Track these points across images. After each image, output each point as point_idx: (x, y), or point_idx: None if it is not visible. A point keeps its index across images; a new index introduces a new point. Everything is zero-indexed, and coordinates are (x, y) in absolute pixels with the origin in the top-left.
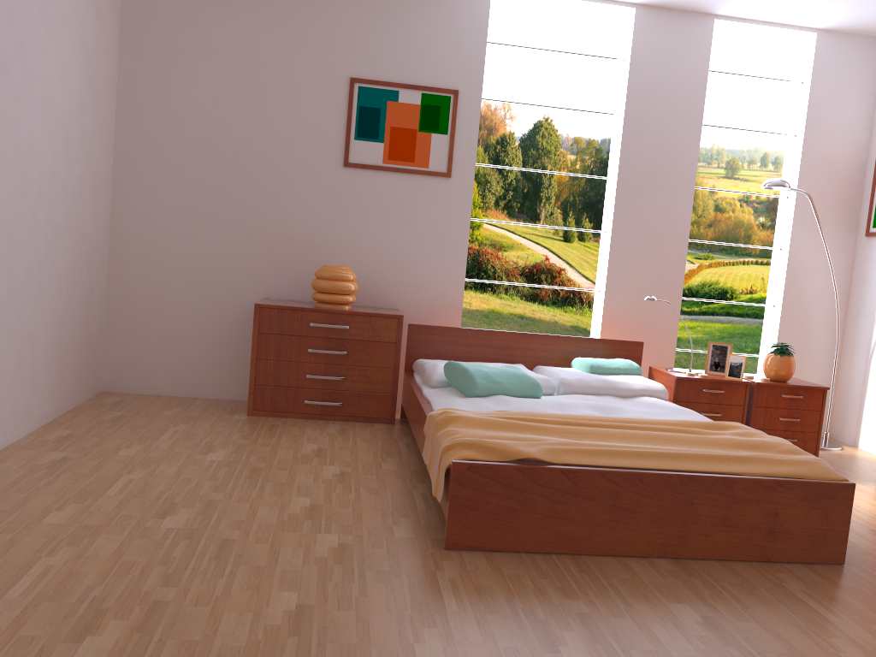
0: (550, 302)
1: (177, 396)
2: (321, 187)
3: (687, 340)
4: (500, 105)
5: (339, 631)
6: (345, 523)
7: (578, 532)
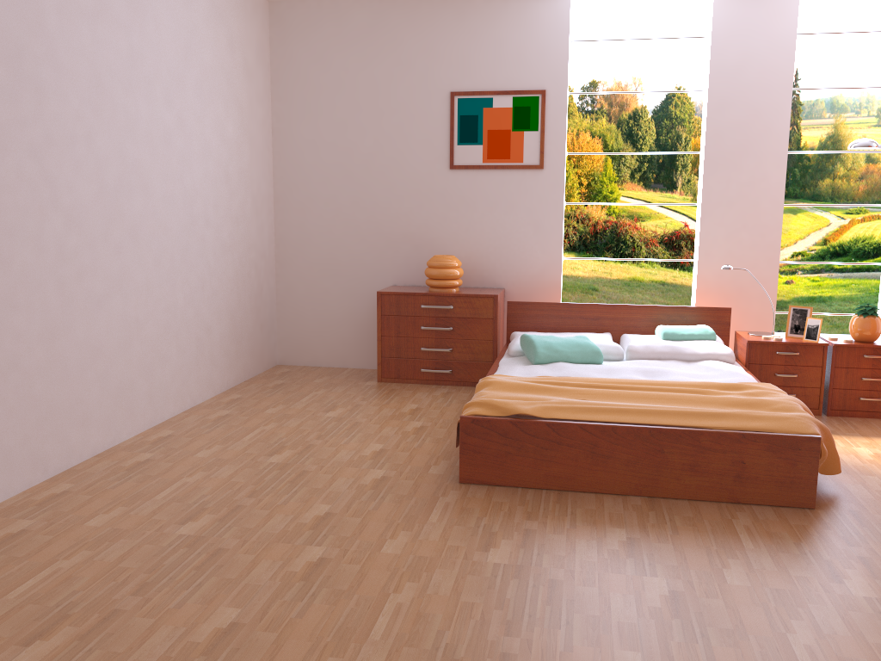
0: (691, 267)
1: (332, 367)
2: (432, 189)
3: (840, 298)
4: (631, 81)
5: (342, 529)
6: (396, 463)
7: (564, 473)
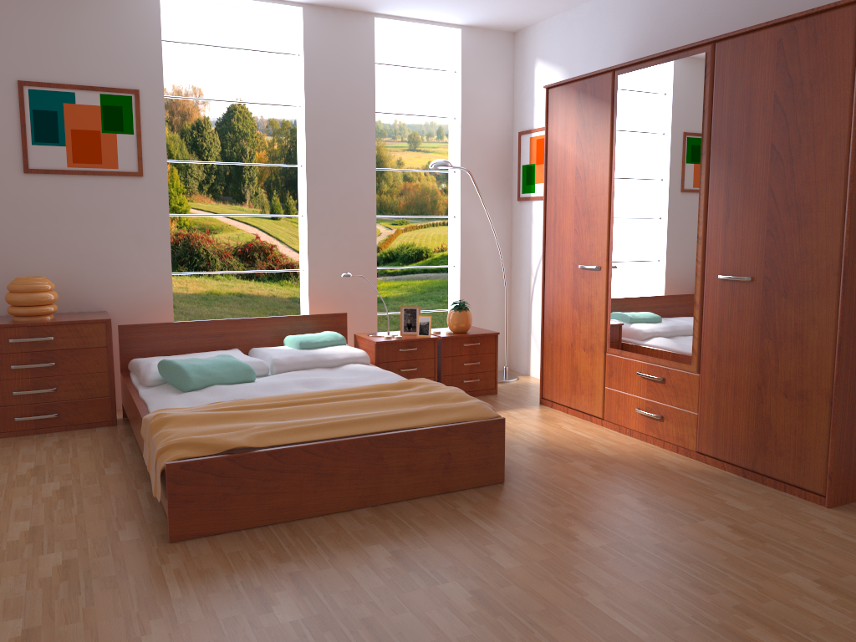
0: (266, 278)
1: None
2: (1, 196)
3: (394, 298)
4: (191, 91)
5: None
6: (69, 539)
7: (290, 502)
